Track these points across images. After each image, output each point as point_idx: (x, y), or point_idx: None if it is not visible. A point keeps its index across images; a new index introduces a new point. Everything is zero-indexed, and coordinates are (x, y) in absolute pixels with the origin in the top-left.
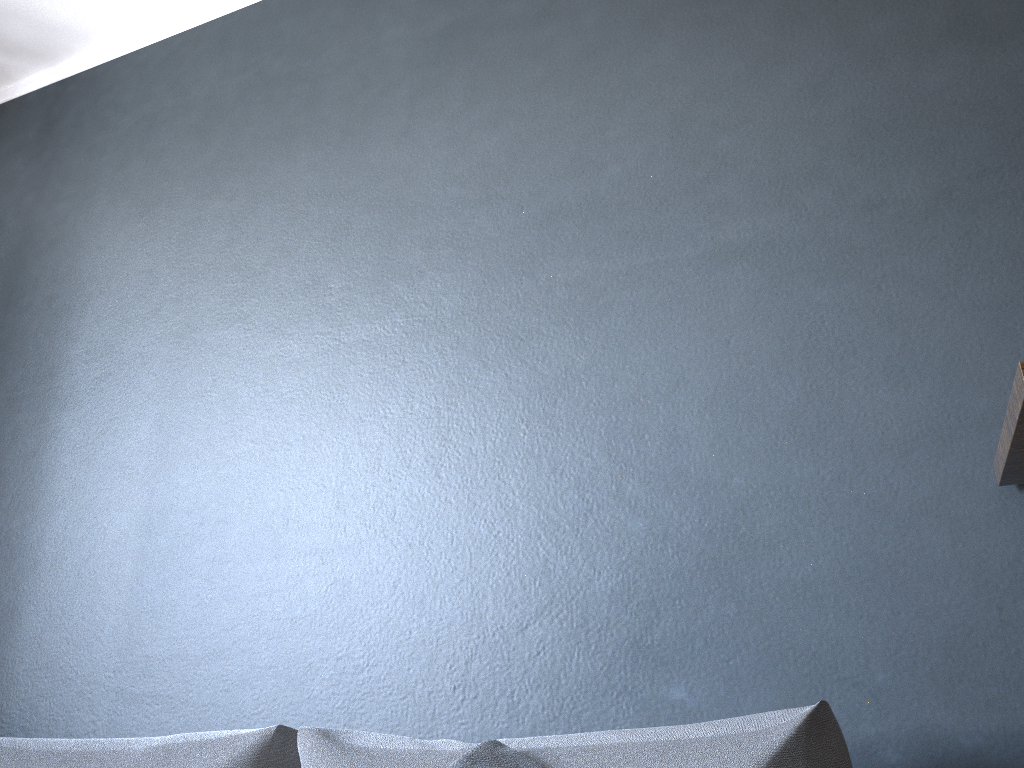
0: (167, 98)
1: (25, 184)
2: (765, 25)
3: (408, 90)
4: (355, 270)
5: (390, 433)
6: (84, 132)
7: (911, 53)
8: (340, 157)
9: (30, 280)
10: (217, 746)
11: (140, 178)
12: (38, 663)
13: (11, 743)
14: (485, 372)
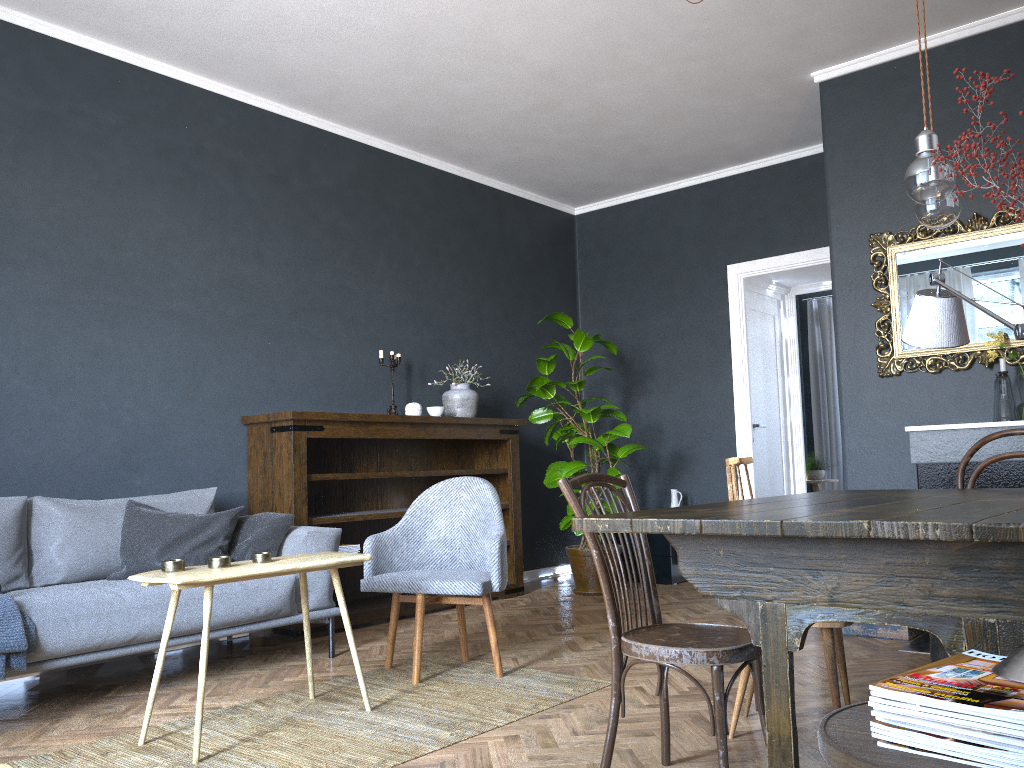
0: None
1: None
2: (197, 214)
3: (13, 141)
4: None
5: (6, 354)
6: None
7: (242, 257)
8: None
9: None
10: (1, 505)
11: None
12: None
13: None
14: (61, 335)
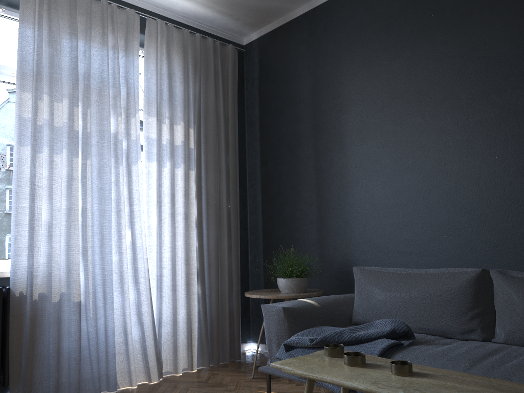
0: (365, 14)
1: (308, 58)
2: None
3: (488, 2)
4: (472, 90)
5: (498, 159)
6: (329, 33)
7: None
8: (457, 38)
9: (322, 99)
10: (460, 274)
11: (361, 53)
12: (363, 240)
13: (378, 269)
14: None
